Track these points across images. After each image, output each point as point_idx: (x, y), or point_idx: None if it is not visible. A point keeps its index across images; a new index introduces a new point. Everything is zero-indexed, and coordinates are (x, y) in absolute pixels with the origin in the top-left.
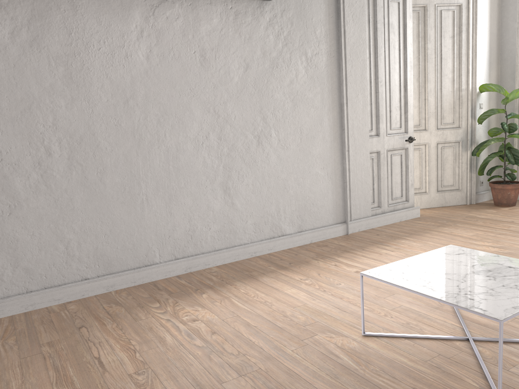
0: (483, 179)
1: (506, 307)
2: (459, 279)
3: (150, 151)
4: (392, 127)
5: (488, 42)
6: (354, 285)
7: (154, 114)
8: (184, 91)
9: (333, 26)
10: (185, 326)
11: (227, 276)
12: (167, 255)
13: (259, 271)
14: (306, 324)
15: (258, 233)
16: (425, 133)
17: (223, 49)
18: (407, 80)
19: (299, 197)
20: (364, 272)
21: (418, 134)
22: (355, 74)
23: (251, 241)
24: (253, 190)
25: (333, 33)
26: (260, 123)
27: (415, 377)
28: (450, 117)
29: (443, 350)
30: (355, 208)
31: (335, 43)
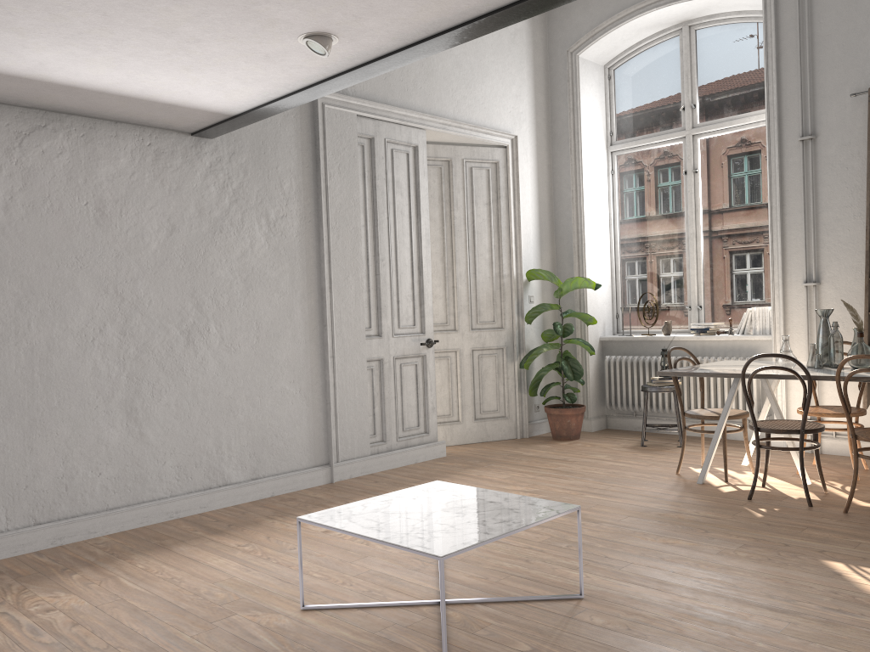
0: (539, 401)
1: (455, 543)
2: (420, 517)
3: (2, 349)
4: (402, 324)
5: (537, 213)
6: (315, 549)
7: (13, 292)
8: (66, 260)
9: (310, 179)
10: (31, 620)
11: (123, 547)
12: (21, 518)
13: (177, 538)
14: (224, 603)
15: (184, 481)
16: (456, 335)
17: (134, 202)
18: (423, 259)
19: (254, 425)
20: (302, 517)
21: (445, 337)
22: (343, 248)
23: (172, 494)
24: (178, 413)
25: (309, 189)
26: (191, 312)
27: (352, 651)
28: (489, 313)
29: (403, 618)
30: (344, 443)
31: (312, 203)
